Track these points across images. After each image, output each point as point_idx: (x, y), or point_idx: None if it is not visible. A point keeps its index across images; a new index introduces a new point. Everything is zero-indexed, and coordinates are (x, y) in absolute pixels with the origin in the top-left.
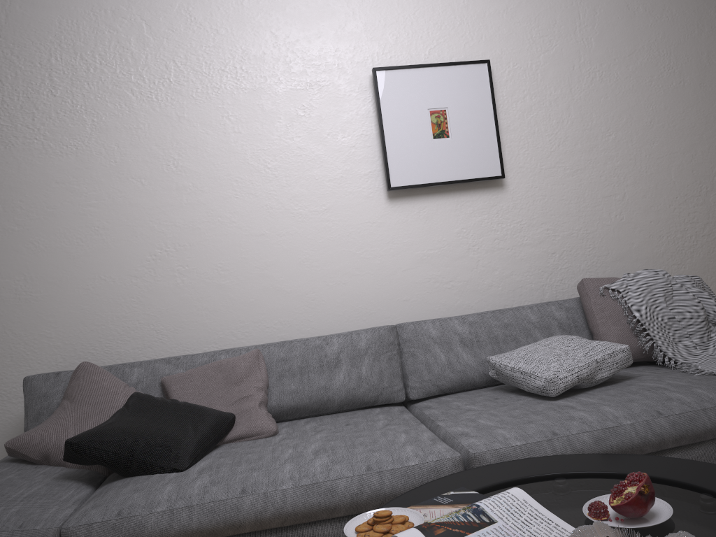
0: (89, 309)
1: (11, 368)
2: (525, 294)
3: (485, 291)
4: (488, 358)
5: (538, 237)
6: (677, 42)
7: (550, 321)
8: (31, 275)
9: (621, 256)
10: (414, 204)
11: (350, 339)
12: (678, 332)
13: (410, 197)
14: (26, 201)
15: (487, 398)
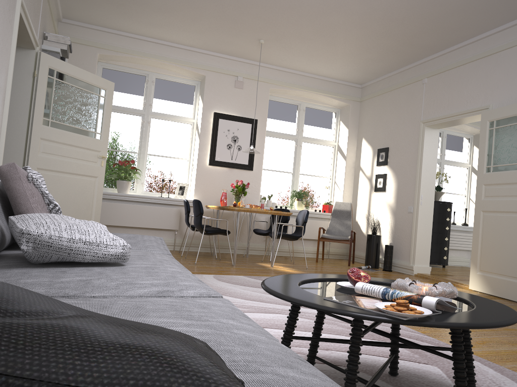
0: None
1: None
2: None
3: None
4: (26, 229)
5: None
6: None
7: None
8: None
9: None
10: None
11: None
12: None
13: None
14: None
15: (48, 272)
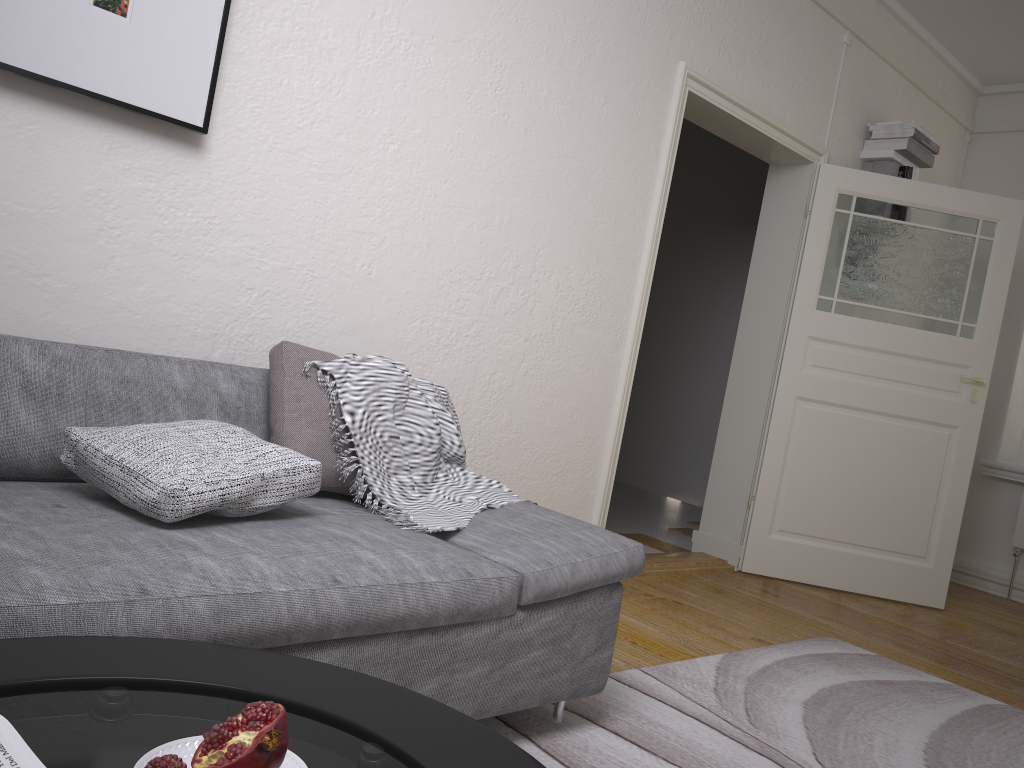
0: None
1: None
2: (181, 341)
3: (109, 314)
4: (68, 429)
5: (234, 255)
6: (518, 58)
7: (209, 394)
8: None
9: (351, 329)
10: (15, 108)
11: None
12: (397, 460)
13: (8, 91)
14: None
15: (41, 501)
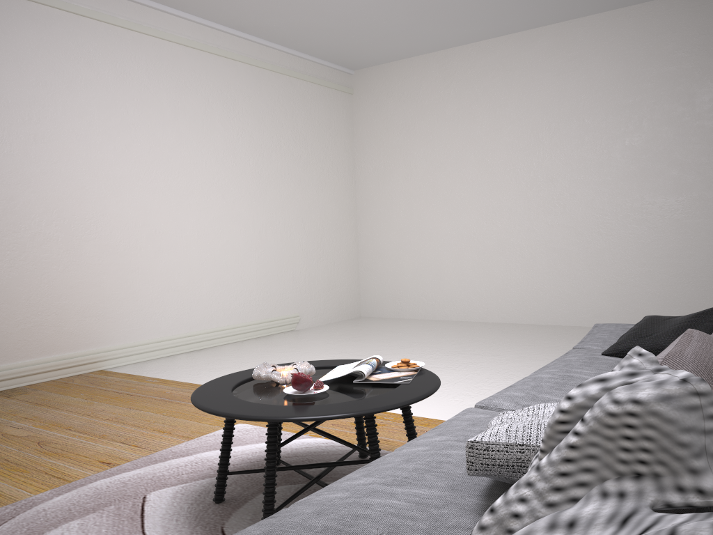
0: None
1: None
2: None
3: None
4: None
5: None
6: None
7: None
8: None
9: None
10: None
11: None
12: None
13: None
14: None
15: None
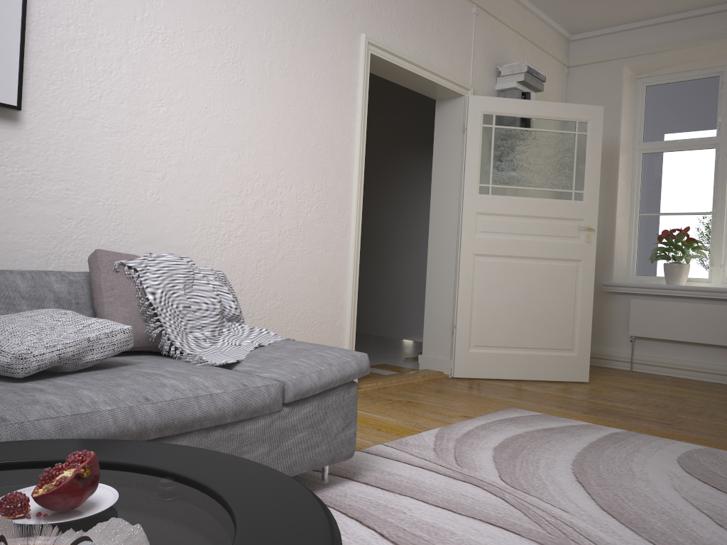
0: None
1: None
2: (22, 260)
3: None
4: None
5: (54, 195)
6: (246, 40)
7: (46, 293)
8: None
9: (150, 239)
10: None
11: None
12: (191, 322)
13: None
14: None
15: None
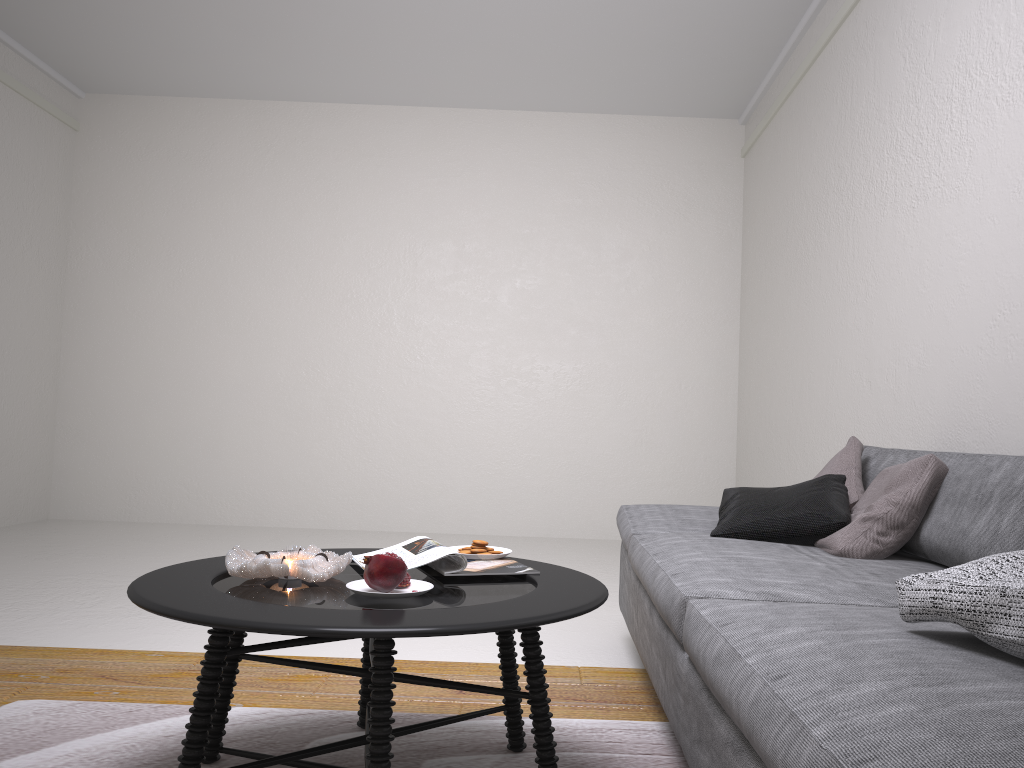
0: (952, 386)
1: (911, 443)
2: None
3: None
4: None
5: None
6: None
7: None
8: (926, 342)
9: None
10: None
11: (1016, 467)
12: None
13: None
14: (929, 259)
15: None
